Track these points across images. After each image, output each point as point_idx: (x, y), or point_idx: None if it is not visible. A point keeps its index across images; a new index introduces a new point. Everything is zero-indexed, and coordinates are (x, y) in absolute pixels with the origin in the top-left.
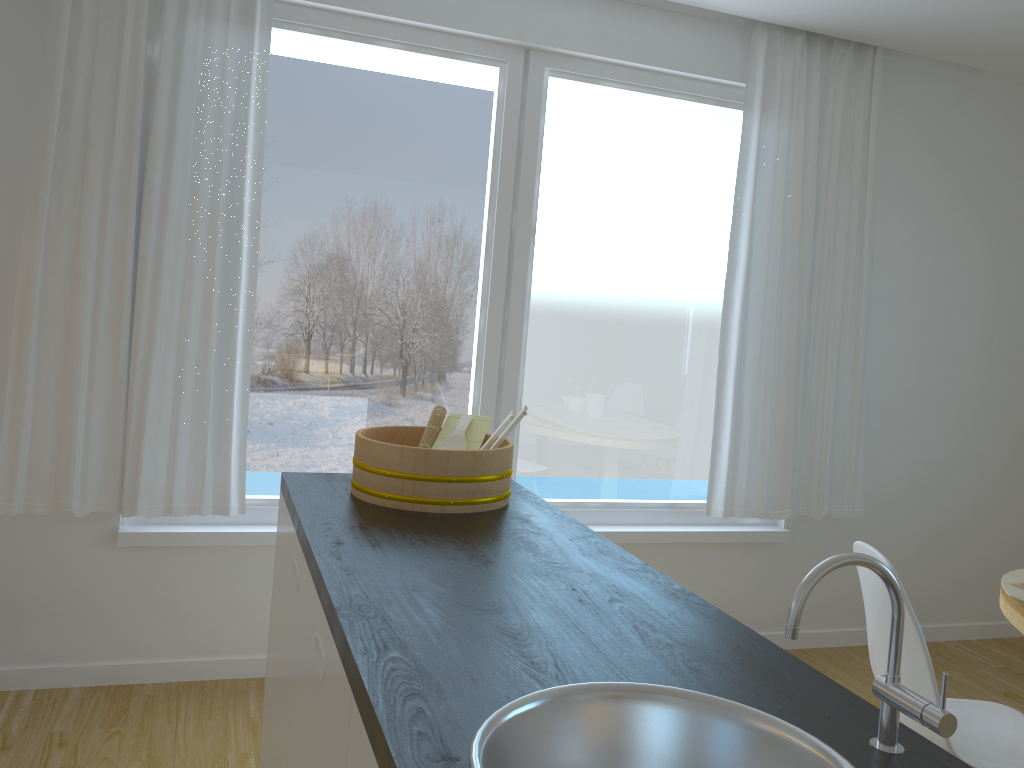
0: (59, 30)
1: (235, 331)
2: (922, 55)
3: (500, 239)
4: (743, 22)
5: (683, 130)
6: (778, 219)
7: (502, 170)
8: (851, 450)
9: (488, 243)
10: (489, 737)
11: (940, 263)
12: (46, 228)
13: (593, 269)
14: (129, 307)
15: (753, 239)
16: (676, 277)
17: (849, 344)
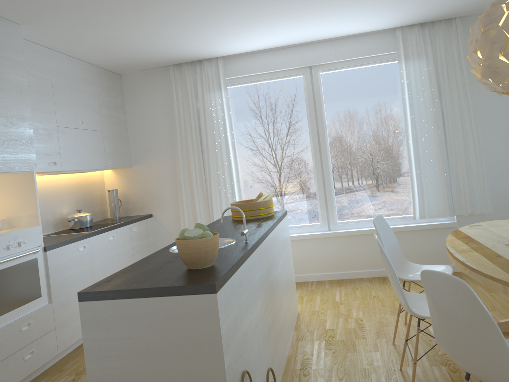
0: (174, 107)
1: (233, 180)
2: (479, 13)
3: (313, 133)
4: (391, 28)
5: (378, 75)
6: (421, 99)
7: (309, 109)
8: (480, 185)
9: (310, 135)
10: None
11: None
12: (181, 161)
13: (352, 135)
14: (204, 178)
15: (413, 109)
16: (387, 130)
17: (470, 141)
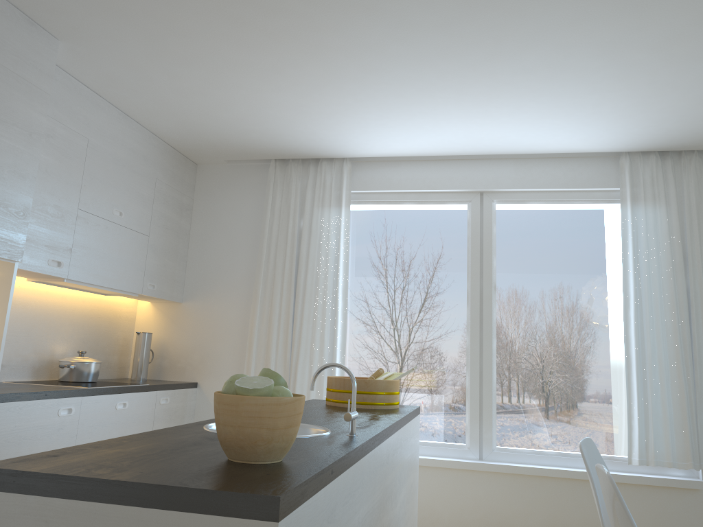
0: (265, 221)
1: (335, 347)
2: None
3: (474, 293)
4: (613, 154)
5: (586, 220)
6: (654, 265)
7: (472, 256)
8: None
9: (468, 296)
10: None
11: None
12: (260, 304)
13: (535, 306)
14: (290, 337)
15: (640, 280)
16: (593, 308)
17: None
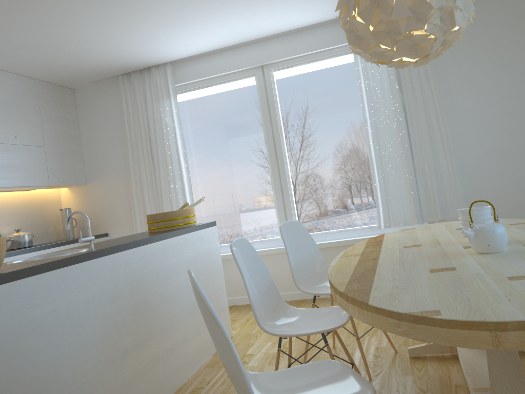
0: (124, 119)
1: (185, 193)
2: None
3: (268, 137)
4: None
5: (335, 70)
6: (379, 93)
7: (263, 112)
8: (451, 186)
9: (265, 140)
10: (39, 256)
11: (490, 81)
12: (133, 175)
13: (310, 138)
14: (156, 192)
15: (373, 104)
16: (347, 130)
17: (437, 136)
